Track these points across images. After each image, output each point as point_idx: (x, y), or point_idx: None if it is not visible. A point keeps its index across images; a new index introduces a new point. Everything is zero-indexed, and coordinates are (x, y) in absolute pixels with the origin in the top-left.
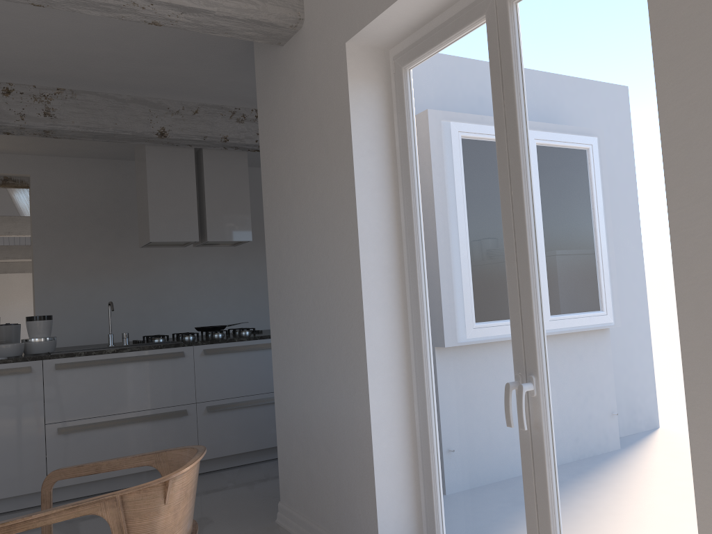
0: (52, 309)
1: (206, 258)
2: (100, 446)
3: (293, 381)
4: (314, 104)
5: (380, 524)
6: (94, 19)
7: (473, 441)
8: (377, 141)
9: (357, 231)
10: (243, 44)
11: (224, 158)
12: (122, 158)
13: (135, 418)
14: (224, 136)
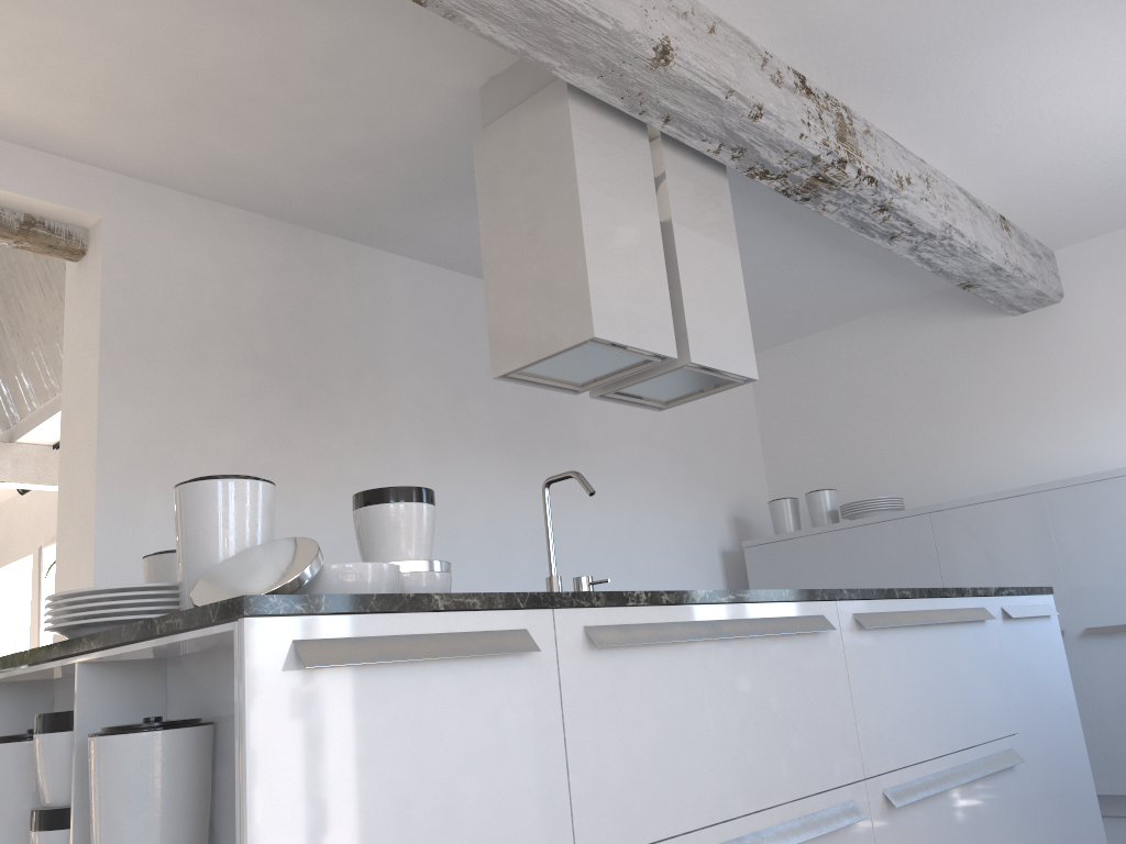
0: (137, 576)
1: (470, 477)
2: None
3: None
4: None
5: None
6: None
7: None
8: None
9: None
10: None
11: (696, 181)
12: (312, 222)
13: (771, 834)
14: (759, 104)
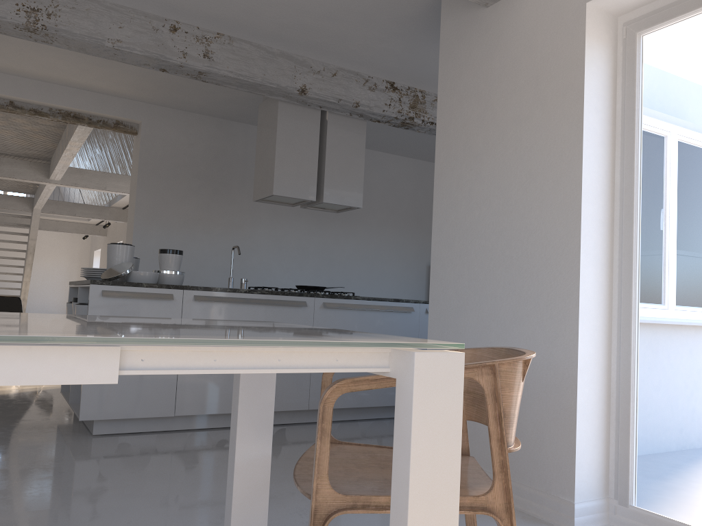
0: (147, 254)
1: (291, 225)
2: (224, 381)
3: (460, 330)
4: (529, 62)
5: (577, 465)
6: None
7: (693, 390)
8: (603, 100)
9: (581, 182)
10: (419, 7)
11: (345, 125)
12: (227, 118)
13: None
14: (357, 102)
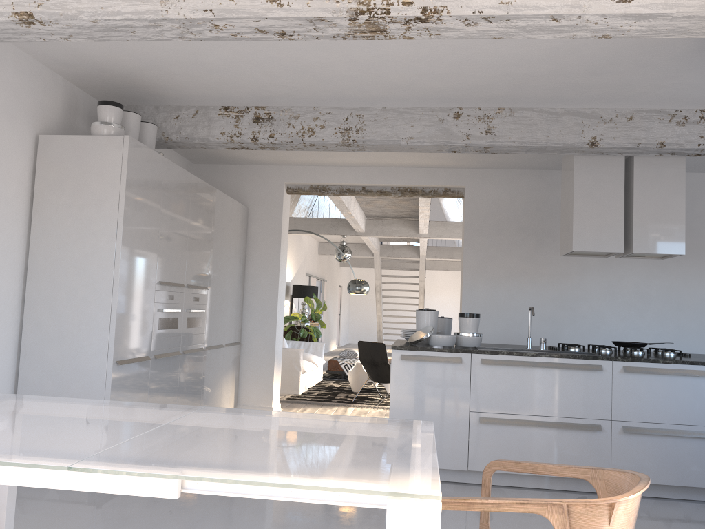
0: (475, 307)
1: (626, 269)
2: (514, 442)
3: None
4: None
5: None
6: (540, 41)
7: None
8: None
9: None
10: (695, 41)
11: (657, 165)
12: (546, 168)
13: (548, 423)
14: (661, 142)
